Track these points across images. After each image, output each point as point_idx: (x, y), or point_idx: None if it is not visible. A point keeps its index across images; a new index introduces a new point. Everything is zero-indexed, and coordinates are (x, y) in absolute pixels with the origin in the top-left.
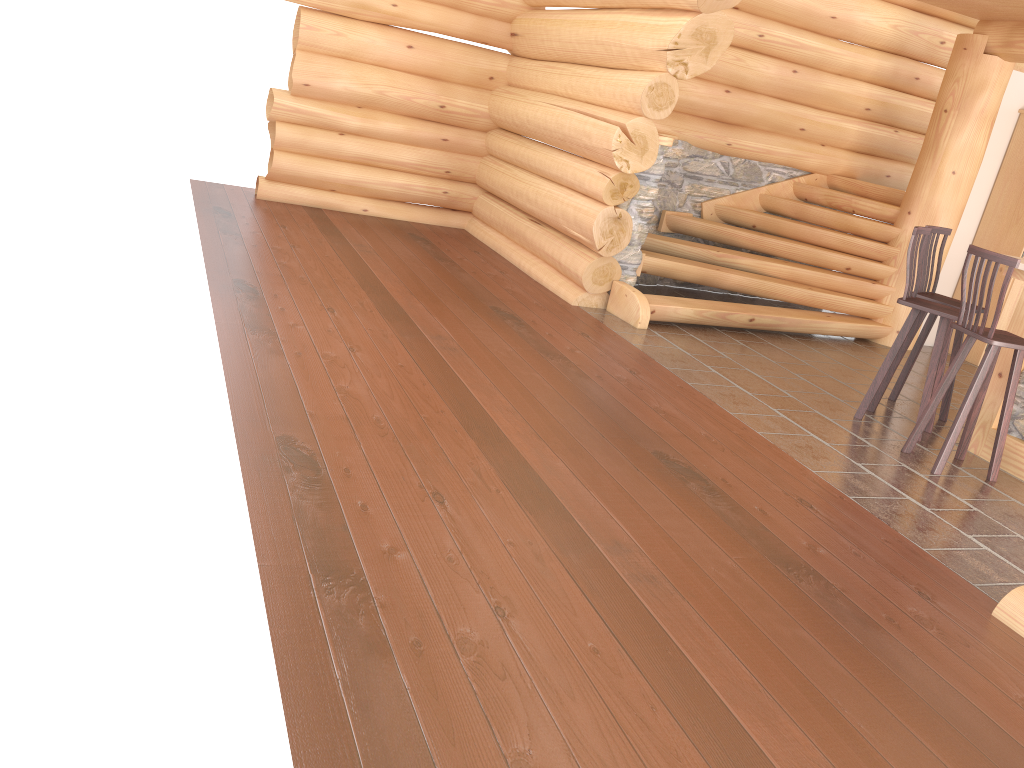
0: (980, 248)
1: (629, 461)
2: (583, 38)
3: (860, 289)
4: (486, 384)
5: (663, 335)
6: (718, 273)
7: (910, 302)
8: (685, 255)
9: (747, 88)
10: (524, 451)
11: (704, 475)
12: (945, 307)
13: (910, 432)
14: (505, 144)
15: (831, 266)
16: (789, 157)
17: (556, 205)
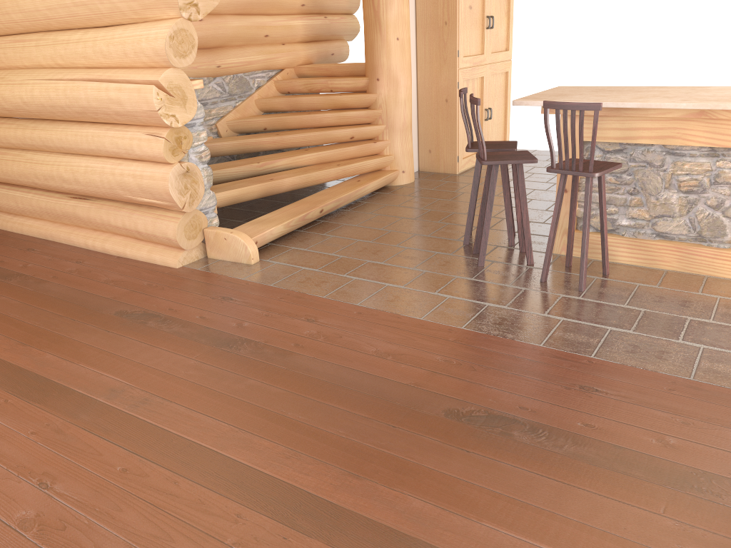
0: (559, 102)
1: (448, 444)
2: (54, 3)
3: (368, 150)
4: (229, 431)
5: (277, 260)
6: (275, 182)
7: (493, 160)
8: (234, 176)
9: (213, 12)
10: (371, 512)
11: (506, 413)
12: (509, 153)
13: (518, 258)
14: (1, 131)
15: (339, 140)
16: (265, 62)
17: (107, 178)
